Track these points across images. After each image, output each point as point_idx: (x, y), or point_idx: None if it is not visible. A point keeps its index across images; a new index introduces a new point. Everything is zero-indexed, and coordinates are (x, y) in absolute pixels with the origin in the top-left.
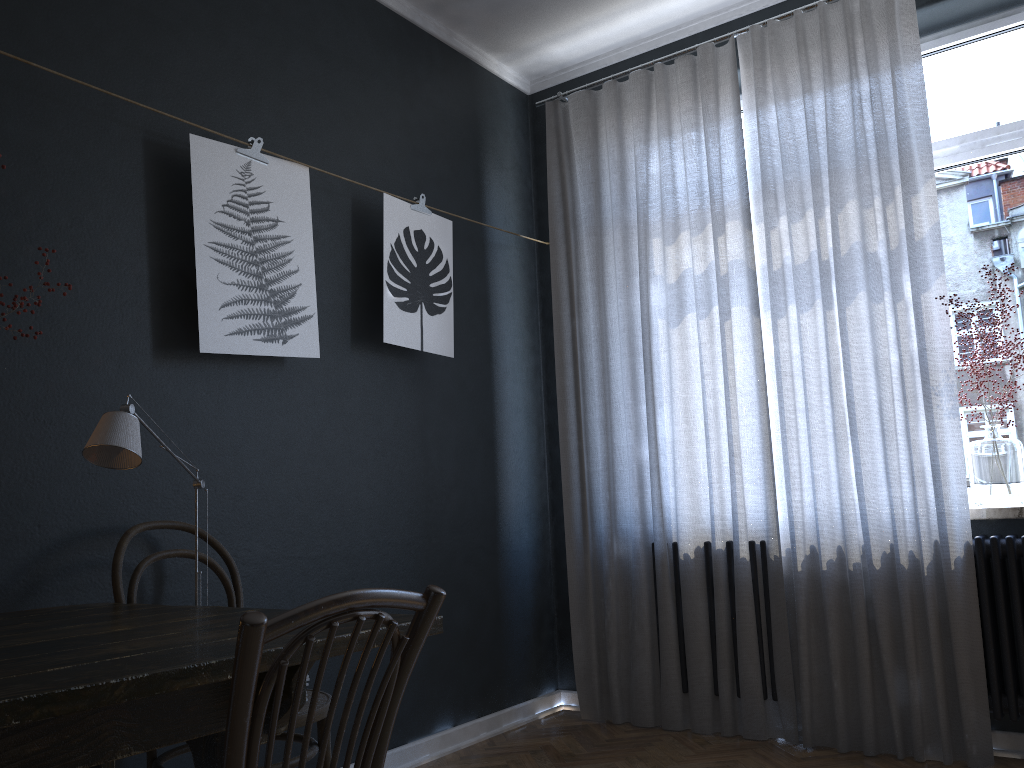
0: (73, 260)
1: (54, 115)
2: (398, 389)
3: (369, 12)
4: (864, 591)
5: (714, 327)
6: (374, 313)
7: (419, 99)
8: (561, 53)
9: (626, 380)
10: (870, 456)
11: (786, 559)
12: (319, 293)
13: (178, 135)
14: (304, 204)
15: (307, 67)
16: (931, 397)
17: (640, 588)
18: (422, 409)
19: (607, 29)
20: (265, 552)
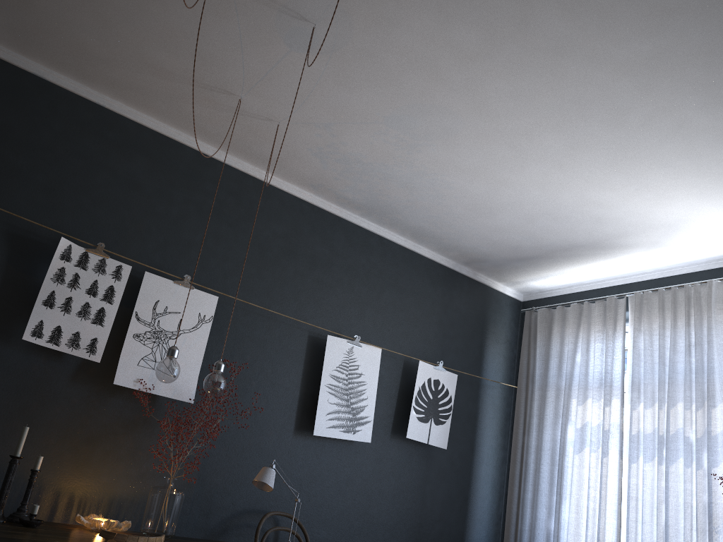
0: (269, 388)
1: (274, 326)
2: (413, 461)
3: (429, 267)
4: None
5: (599, 459)
6: (406, 420)
7: (451, 308)
8: (538, 285)
9: (547, 479)
10: None
11: None
12: (378, 408)
13: (324, 332)
14: (376, 366)
15: (391, 297)
16: (712, 533)
17: None
18: (425, 474)
19: (562, 278)
20: (327, 536)
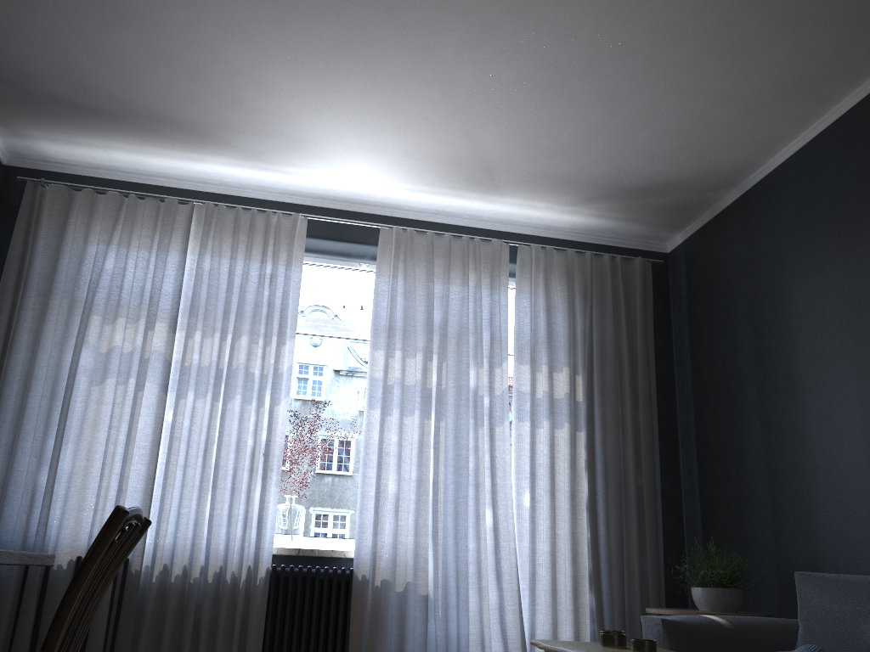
0: None
1: None
2: None
3: None
4: (196, 598)
5: (127, 393)
6: None
7: None
8: (51, 150)
9: (42, 417)
10: (221, 504)
11: (144, 573)
12: None
13: None
14: None
15: None
16: (268, 471)
17: (8, 592)
18: None
19: (99, 153)
20: None
